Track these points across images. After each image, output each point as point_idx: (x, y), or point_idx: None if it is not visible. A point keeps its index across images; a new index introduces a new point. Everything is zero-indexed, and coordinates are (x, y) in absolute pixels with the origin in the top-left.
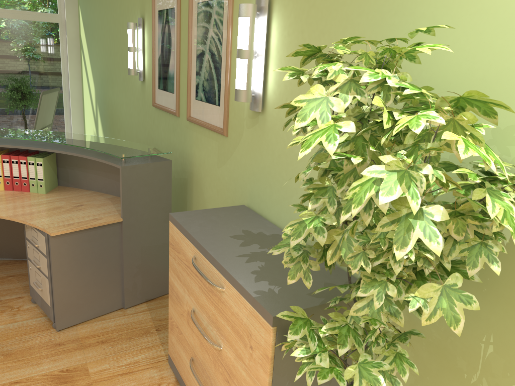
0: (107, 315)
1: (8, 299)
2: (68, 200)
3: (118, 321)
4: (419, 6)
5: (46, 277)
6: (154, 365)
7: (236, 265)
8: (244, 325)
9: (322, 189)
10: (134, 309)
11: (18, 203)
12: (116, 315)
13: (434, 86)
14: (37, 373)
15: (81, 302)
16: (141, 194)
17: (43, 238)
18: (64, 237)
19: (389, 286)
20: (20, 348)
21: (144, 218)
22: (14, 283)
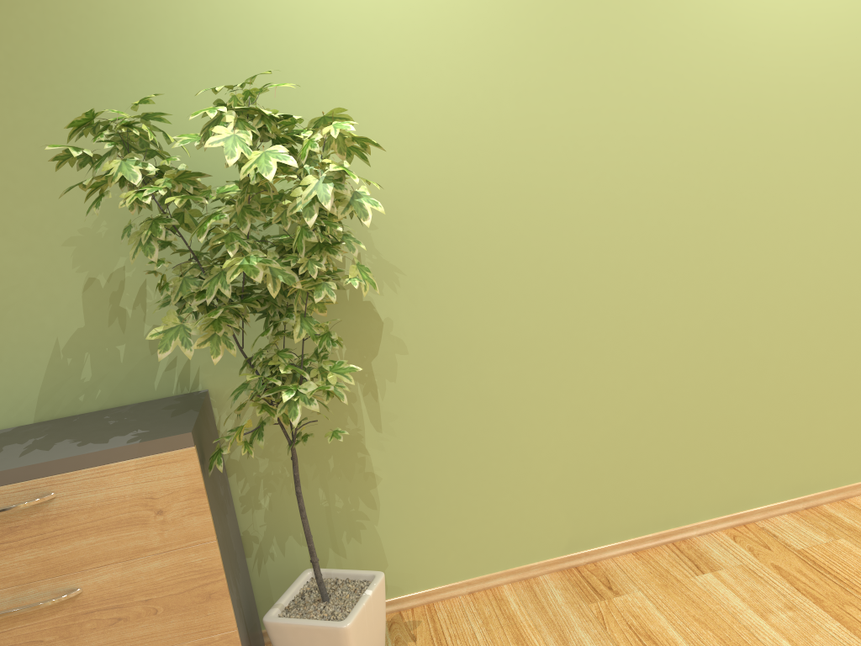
0: None
1: None
2: None
3: None
4: (134, 72)
5: None
6: None
7: (46, 455)
8: (130, 499)
9: (227, 237)
10: None
11: None
12: None
13: (189, 147)
14: None
15: None
16: None
17: None
18: None
19: (329, 284)
20: None
21: None
22: None
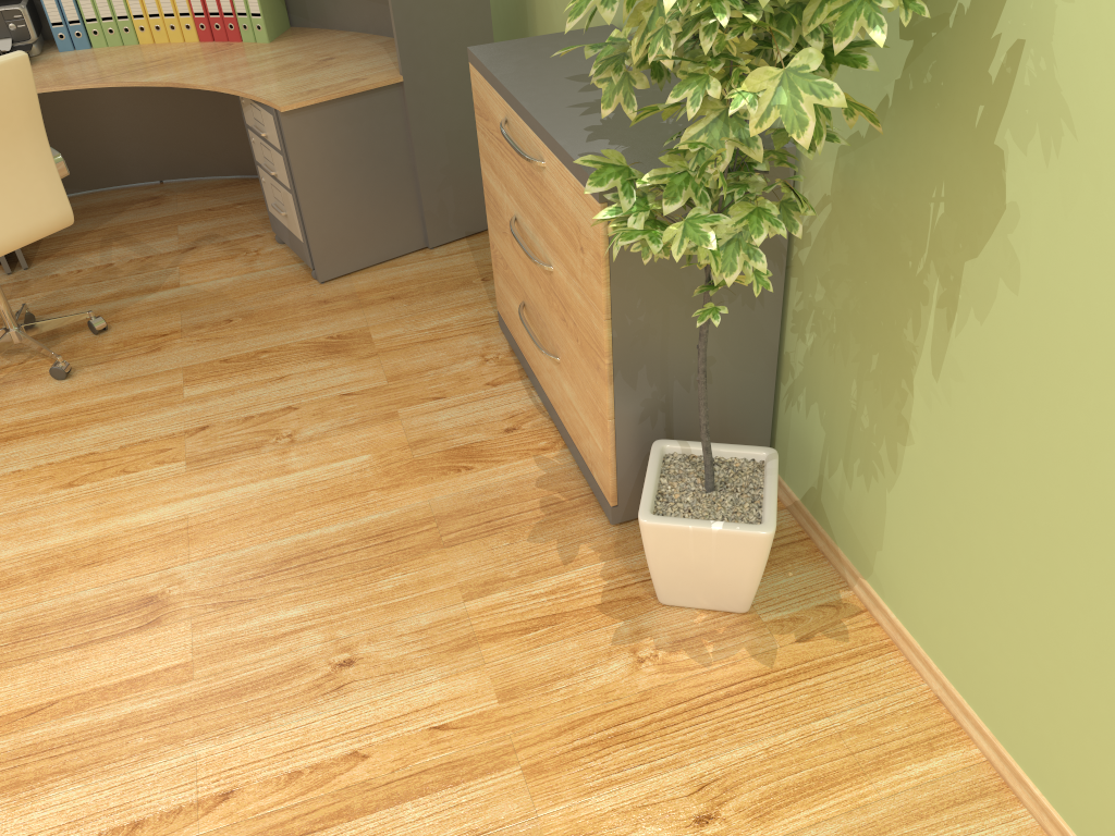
0: (400, 260)
1: (239, 240)
2: (308, 51)
3: (418, 268)
4: None
5: (288, 190)
6: (476, 329)
7: (562, 120)
8: (571, 217)
9: None
10: (445, 249)
11: (224, 62)
12: (416, 260)
13: None
14: (295, 340)
15: (352, 234)
16: (432, 26)
17: (270, 119)
18: (304, 115)
19: (710, 83)
20: (265, 308)
21: (443, 76)
22: (246, 214)
